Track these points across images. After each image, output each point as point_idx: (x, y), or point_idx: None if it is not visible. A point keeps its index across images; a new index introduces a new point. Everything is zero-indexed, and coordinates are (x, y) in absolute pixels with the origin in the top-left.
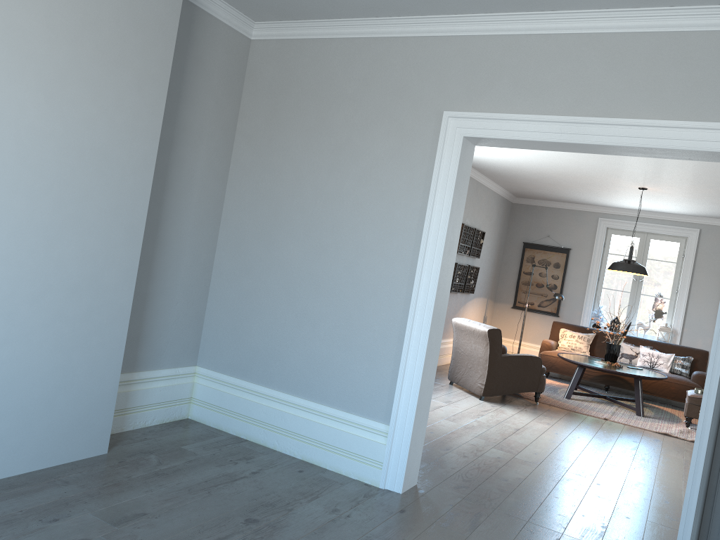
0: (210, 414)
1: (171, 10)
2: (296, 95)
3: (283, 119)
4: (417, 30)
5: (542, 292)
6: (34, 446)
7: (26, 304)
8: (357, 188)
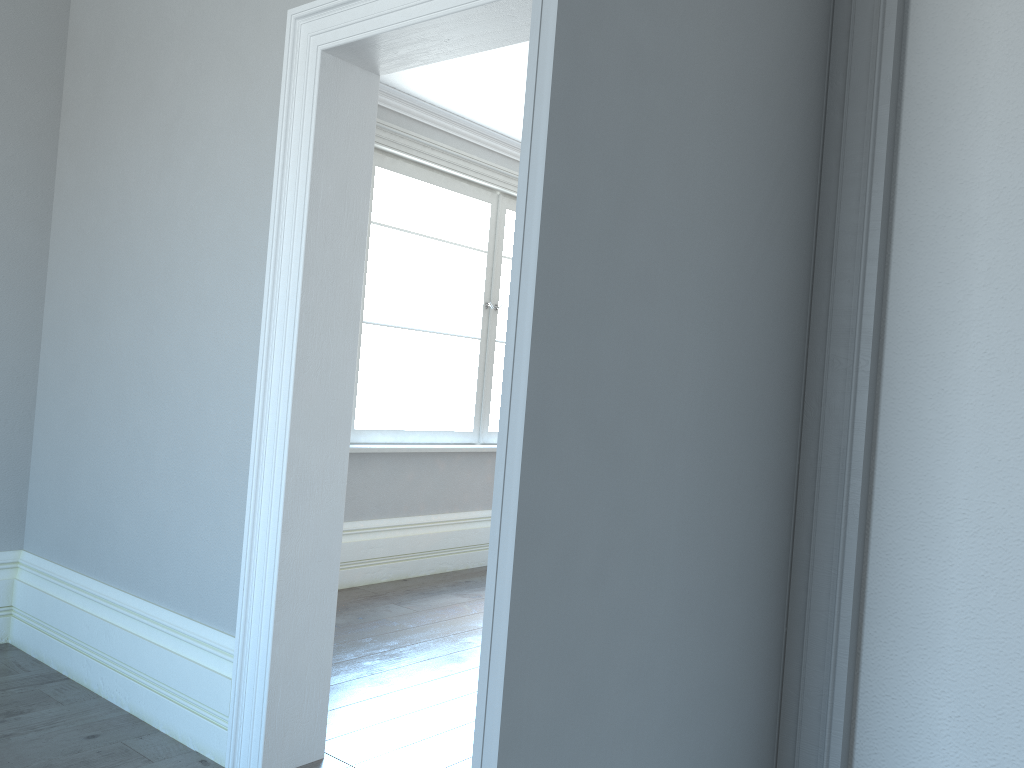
0: (31, 634)
1: None
2: (121, 55)
3: (108, 100)
4: None
5: None
6: None
7: None
8: (193, 193)
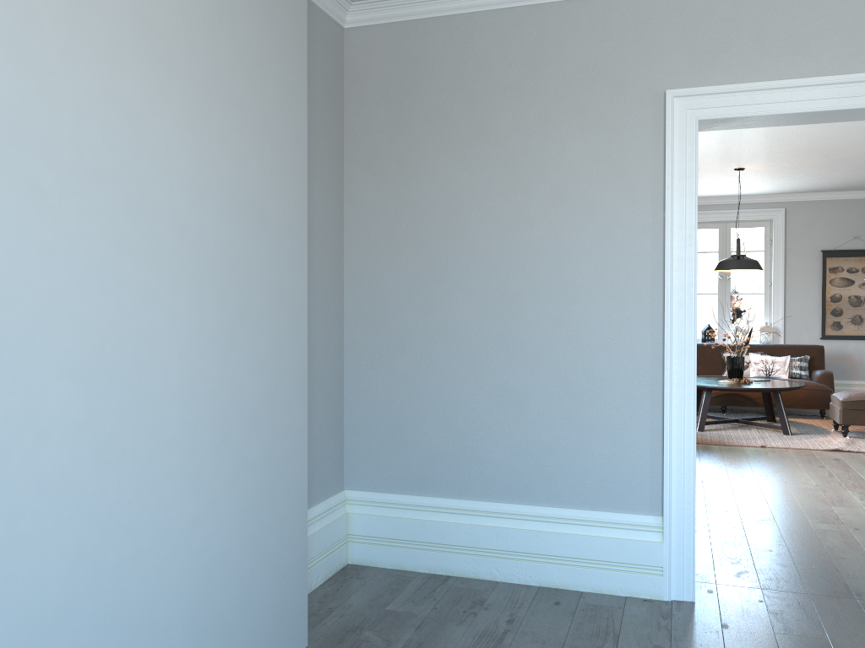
0: (382, 551)
1: None
2: (431, 97)
3: (417, 131)
4: None
5: None
6: None
7: (208, 458)
8: (550, 209)
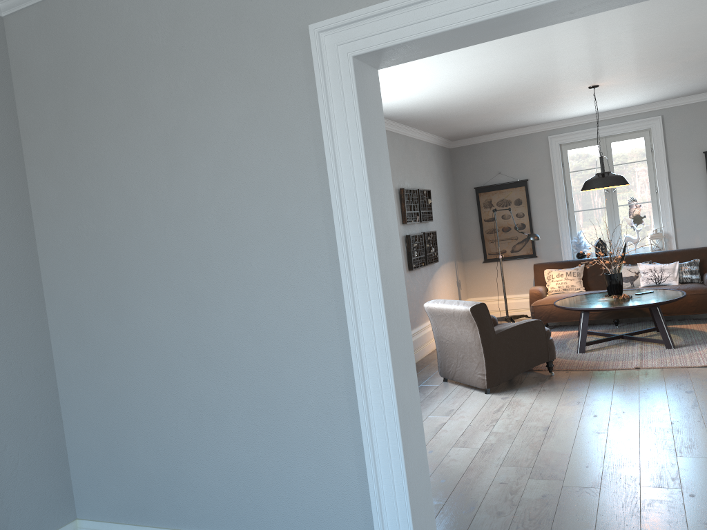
0: None
1: None
2: (88, 79)
3: (82, 120)
4: None
5: (511, 235)
6: None
7: None
8: (217, 191)
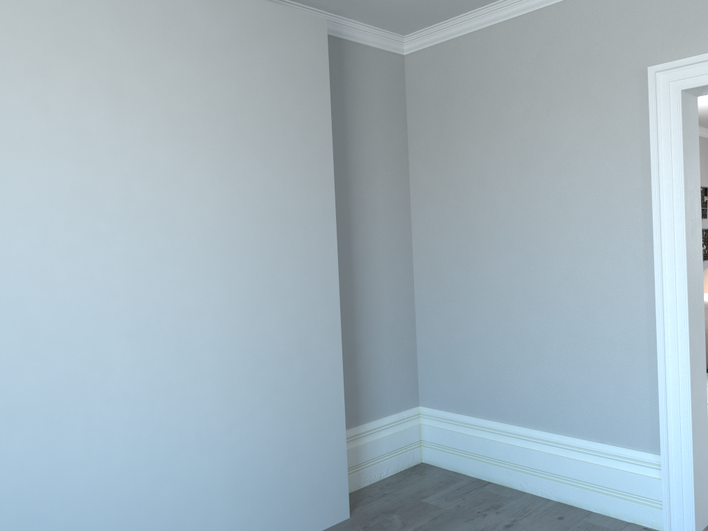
0: (444, 456)
1: (319, 52)
2: (464, 99)
3: (455, 128)
4: None
5: None
6: (279, 524)
7: (242, 384)
8: (556, 183)
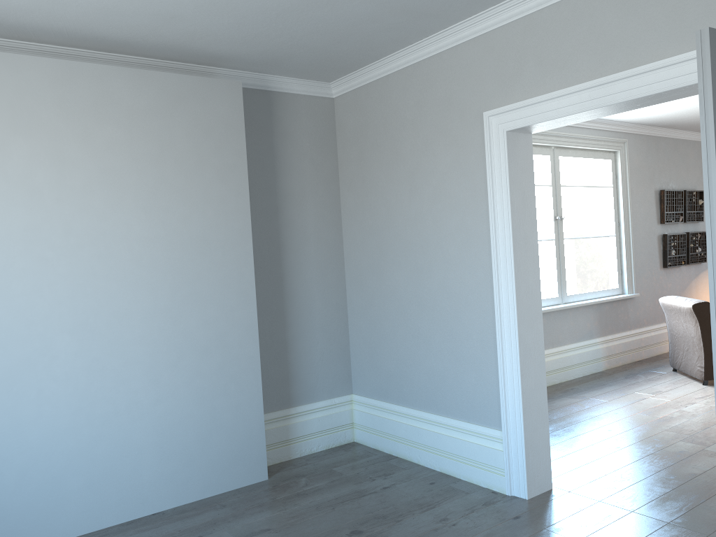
0: (368, 436)
1: (235, 108)
2: (373, 136)
3: (368, 159)
4: (447, 43)
5: None
6: (201, 479)
7: (167, 370)
8: (433, 206)
